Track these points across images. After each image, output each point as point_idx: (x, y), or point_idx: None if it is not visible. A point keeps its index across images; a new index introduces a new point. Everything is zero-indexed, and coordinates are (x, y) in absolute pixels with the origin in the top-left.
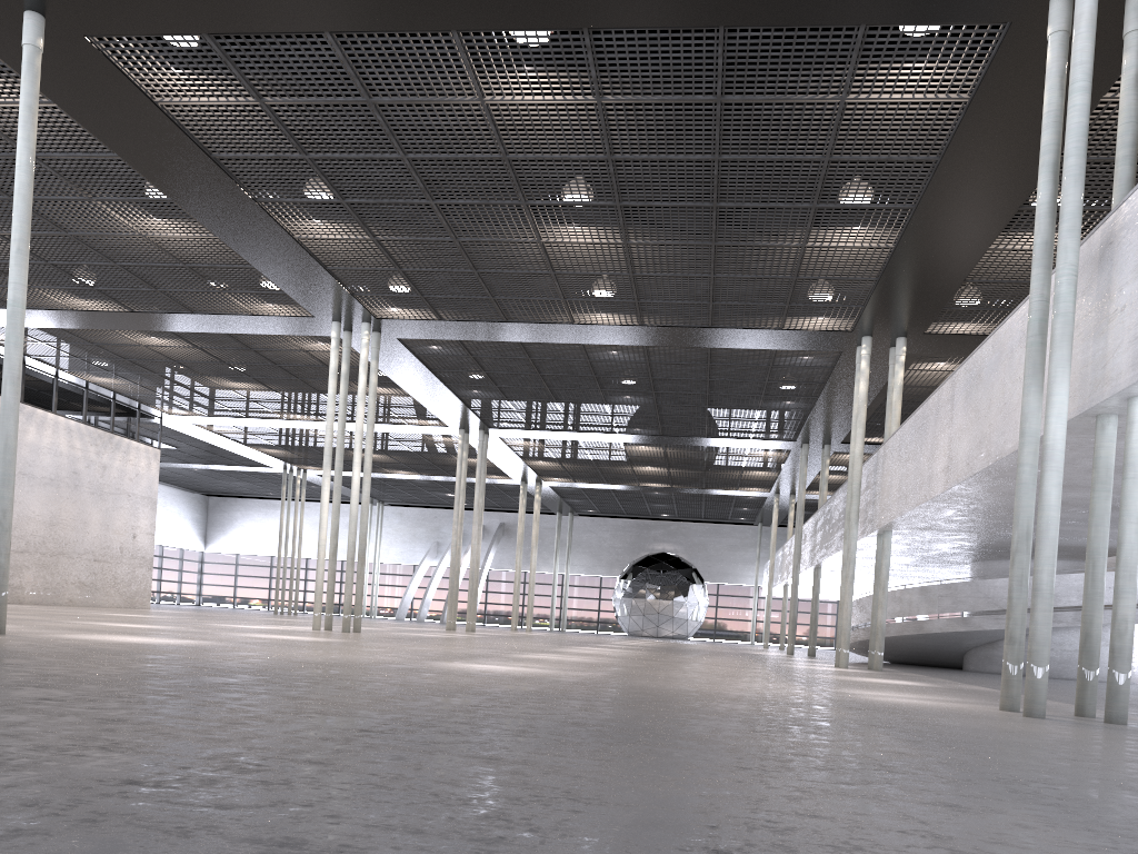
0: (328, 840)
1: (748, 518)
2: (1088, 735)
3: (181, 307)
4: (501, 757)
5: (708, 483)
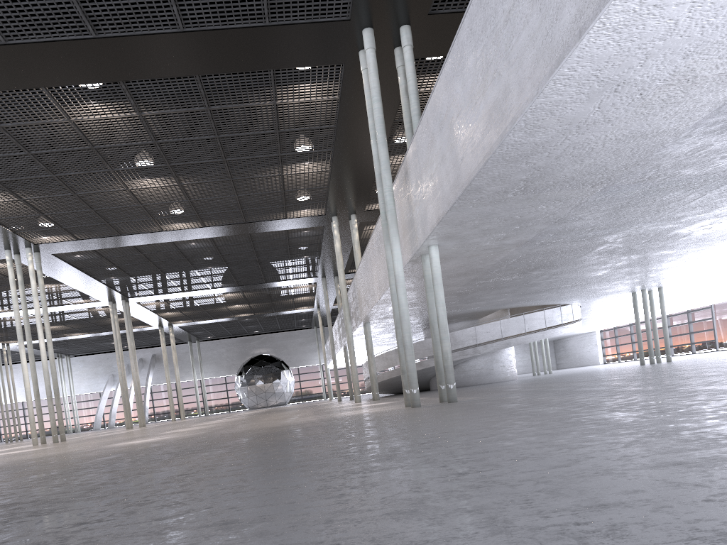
0: (29, 500)
1: (307, 325)
2: (425, 410)
3: None
4: (117, 470)
5: (276, 308)
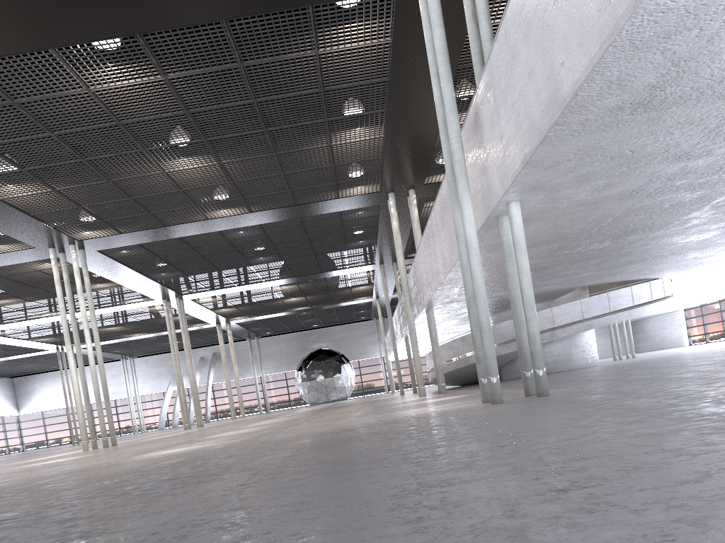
0: None
1: (366, 316)
2: (513, 408)
3: None
4: (77, 517)
5: (333, 300)
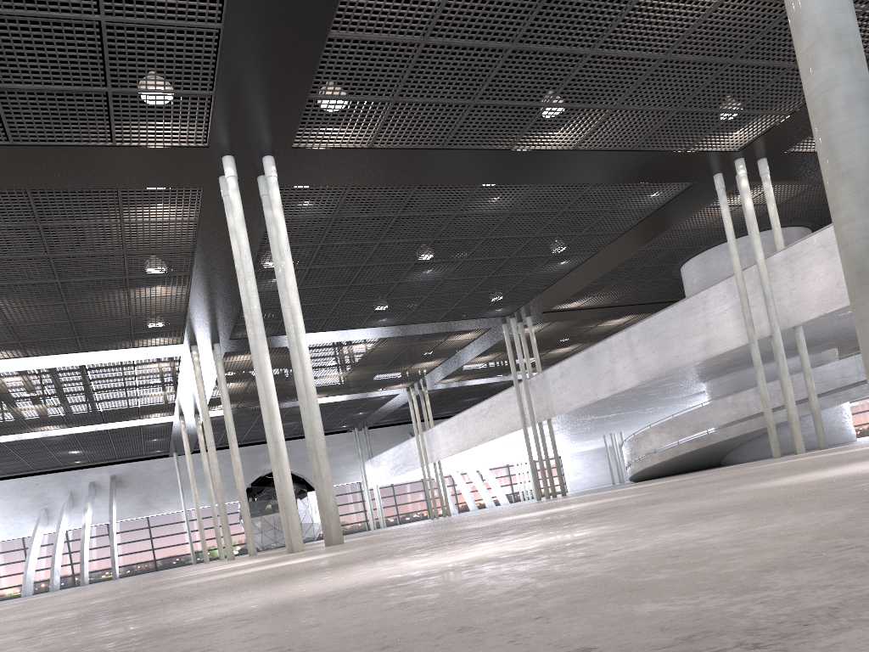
0: None
1: (350, 425)
2: None
3: (0, 132)
4: None
5: (366, 385)
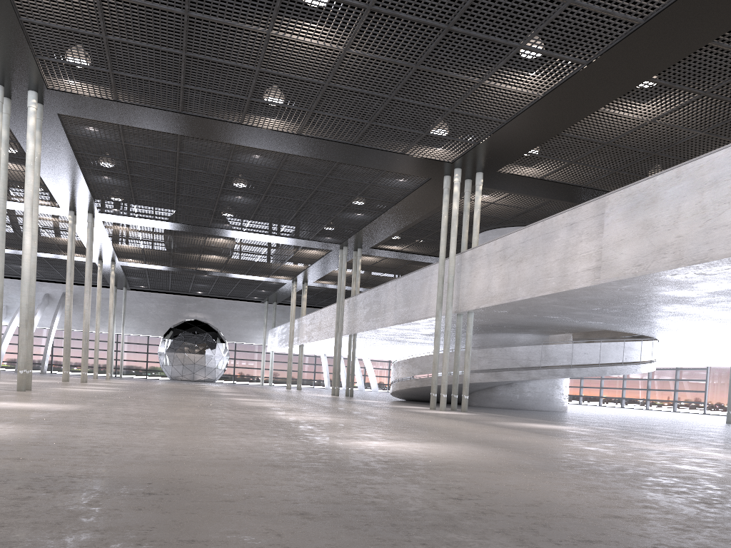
0: None
1: (260, 297)
2: None
3: None
4: None
5: (251, 270)
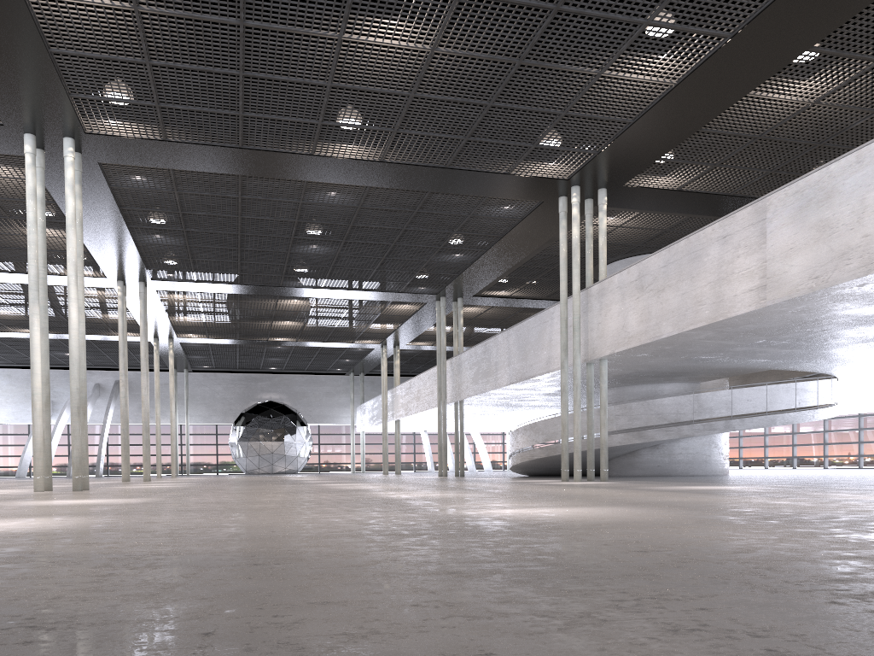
0: None
1: (344, 369)
2: None
3: None
4: None
5: (332, 336)
